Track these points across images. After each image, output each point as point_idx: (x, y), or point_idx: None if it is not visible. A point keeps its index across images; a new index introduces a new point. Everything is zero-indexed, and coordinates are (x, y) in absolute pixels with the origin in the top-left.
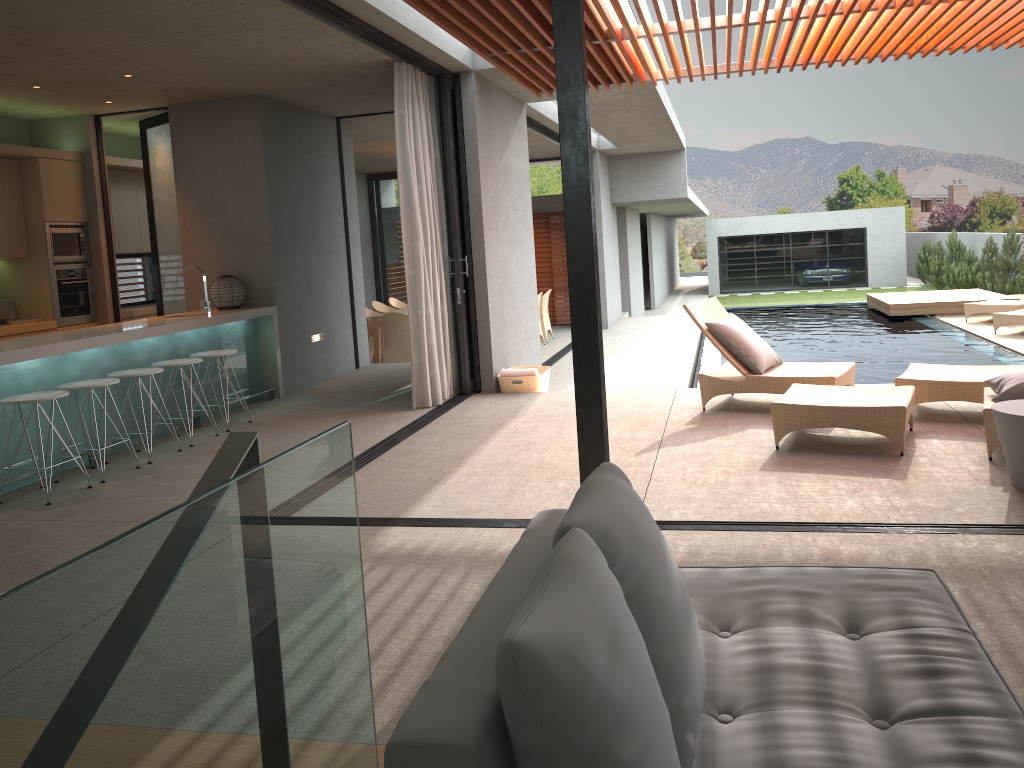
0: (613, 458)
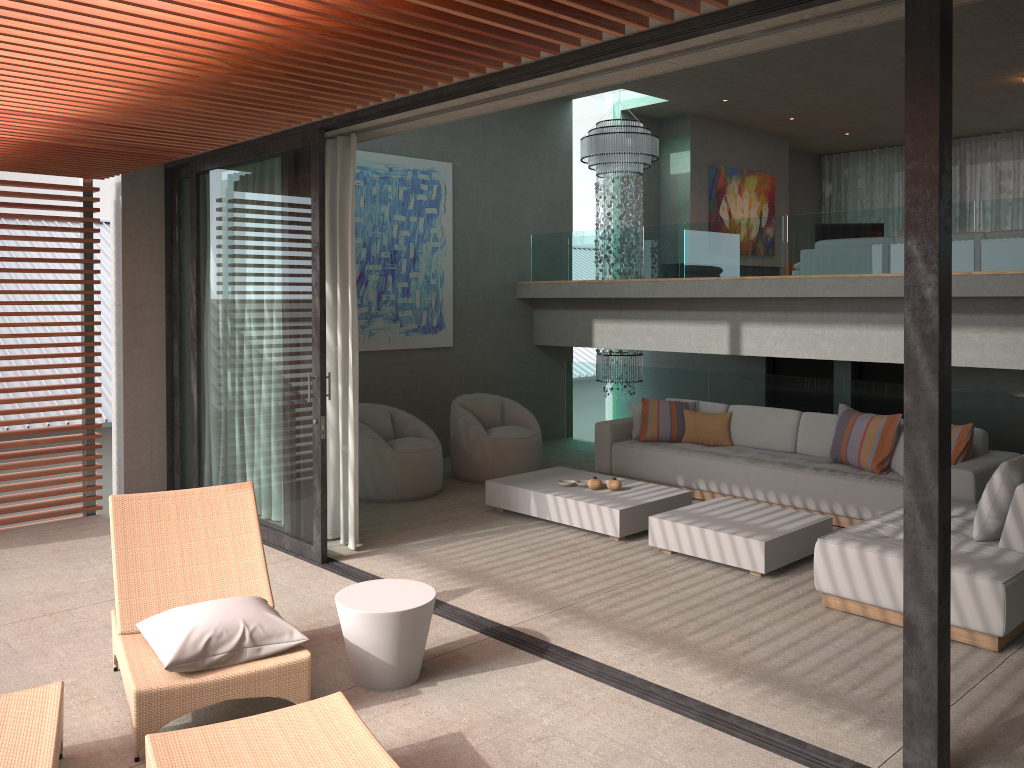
0: None
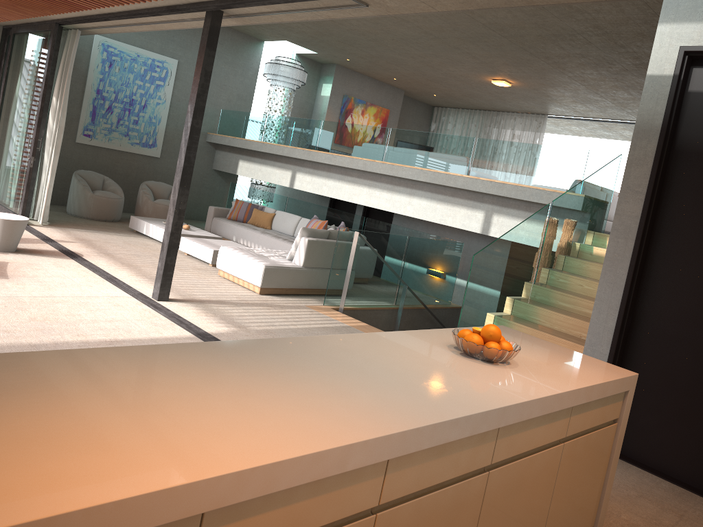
0: (0, 305)
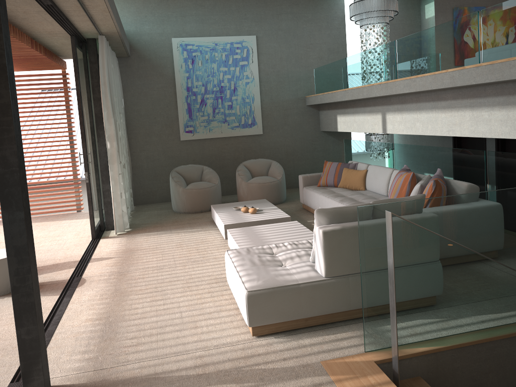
0: None
